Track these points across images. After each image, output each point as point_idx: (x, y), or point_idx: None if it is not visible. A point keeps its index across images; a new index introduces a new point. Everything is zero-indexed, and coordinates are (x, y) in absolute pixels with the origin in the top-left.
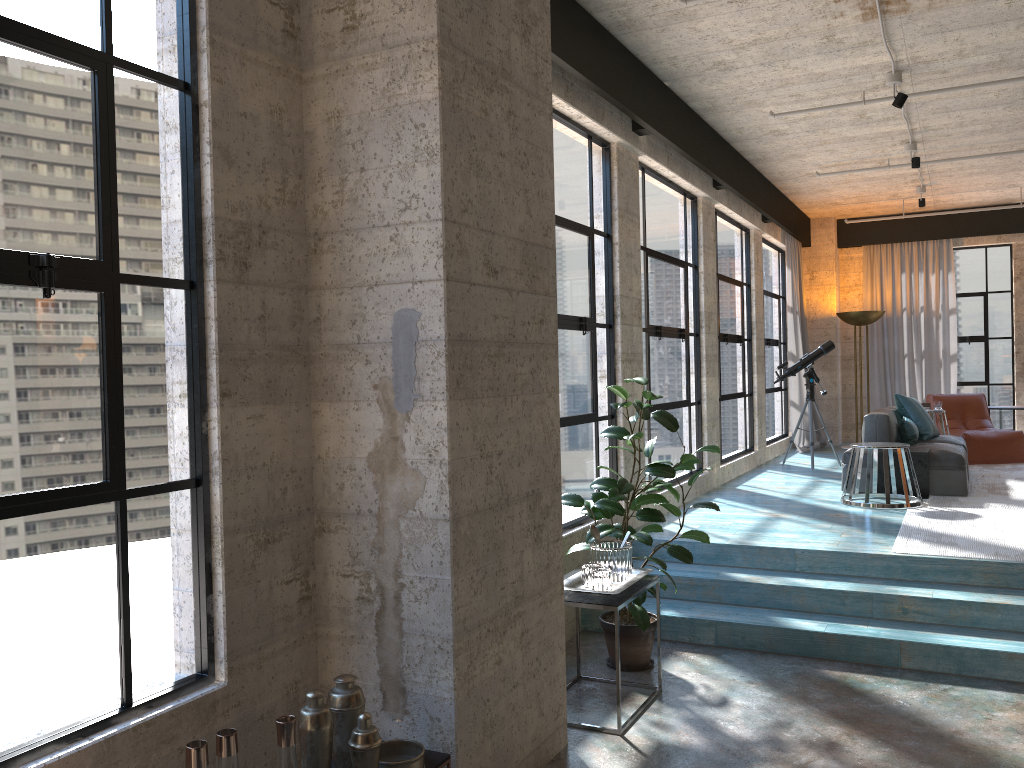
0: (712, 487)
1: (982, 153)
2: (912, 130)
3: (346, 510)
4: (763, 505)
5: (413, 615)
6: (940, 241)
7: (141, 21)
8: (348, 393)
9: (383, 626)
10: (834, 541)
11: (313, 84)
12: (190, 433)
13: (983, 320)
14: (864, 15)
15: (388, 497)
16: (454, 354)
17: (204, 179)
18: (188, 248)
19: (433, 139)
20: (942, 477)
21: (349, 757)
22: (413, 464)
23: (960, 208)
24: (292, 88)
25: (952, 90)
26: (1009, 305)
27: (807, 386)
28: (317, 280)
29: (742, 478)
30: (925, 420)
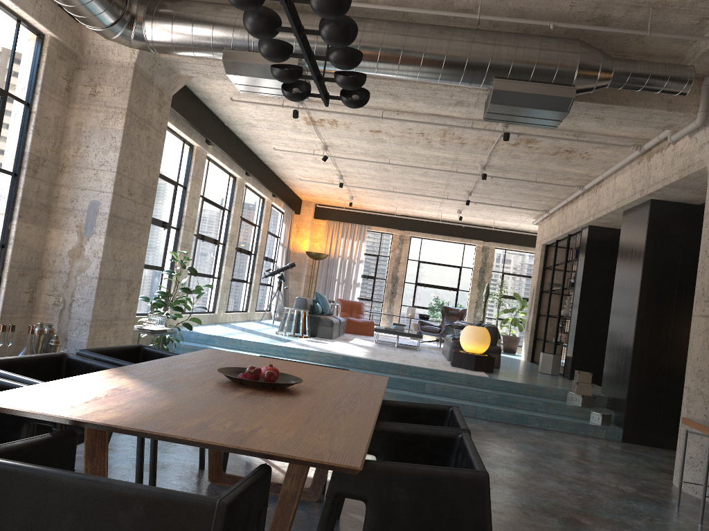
0: (218, 321)
1: (373, 187)
2: (339, 170)
3: (55, 270)
4: (239, 329)
5: (76, 311)
6: (362, 225)
7: (19, 80)
8: (65, 227)
9: (62, 315)
10: (260, 340)
11: (73, 110)
12: (4, 228)
13: (375, 268)
14: (307, 123)
15: (74, 267)
16: (111, 220)
17: (28, 138)
18: (17, 161)
19: (118, 143)
20: (323, 329)
21: (46, 351)
22: (87, 256)
23: (373, 211)
24: (64, 109)
25: (348, 159)
26: (387, 263)
27: (278, 283)
28: (60, 182)
29: (236, 322)
30: (326, 306)
